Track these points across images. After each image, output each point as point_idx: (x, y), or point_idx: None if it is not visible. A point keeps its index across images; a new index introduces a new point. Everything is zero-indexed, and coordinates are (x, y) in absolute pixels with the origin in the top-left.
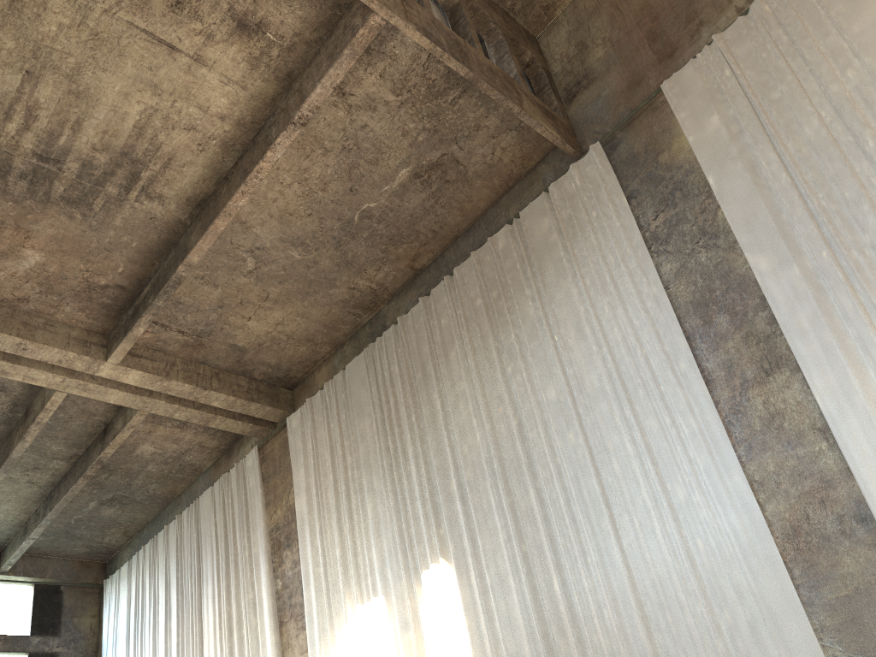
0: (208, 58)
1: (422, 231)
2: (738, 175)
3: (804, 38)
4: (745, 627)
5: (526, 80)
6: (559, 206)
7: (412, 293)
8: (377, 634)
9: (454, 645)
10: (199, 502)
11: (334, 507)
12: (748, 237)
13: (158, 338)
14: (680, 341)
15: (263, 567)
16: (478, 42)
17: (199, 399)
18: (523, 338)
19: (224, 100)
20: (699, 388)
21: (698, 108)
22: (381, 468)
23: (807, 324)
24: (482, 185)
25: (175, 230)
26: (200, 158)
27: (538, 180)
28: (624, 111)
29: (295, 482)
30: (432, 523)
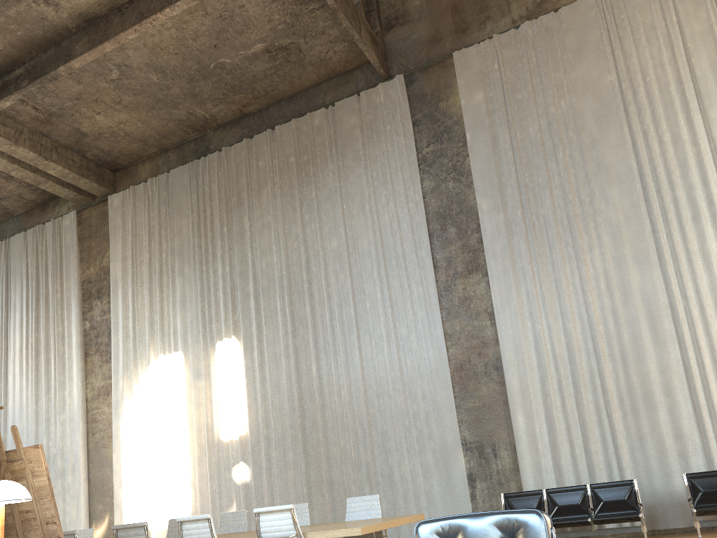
0: None
1: (257, 89)
2: (485, 141)
3: (545, 66)
4: (422, 414)
5: None
6: (365, 110)
7: (236, 131)
8: (174, 377)
9: (234, 394)
10: (10, 242)
11: (148, 279)
12: (480, 184)
13: (13, 108)
14: (425, 237)
15: (74, 310)
16: None
17: (38, 166)
18: (320, 198)
19: None
20: (429, 270)
21: (472, 82)
22: (193, 260)
23: (499, 251)
24: (311, 71)
25: (60, 33)
26: None
27: (352, 82)
28: (424, 57)
29: (112, 250)
30: (229, 309)
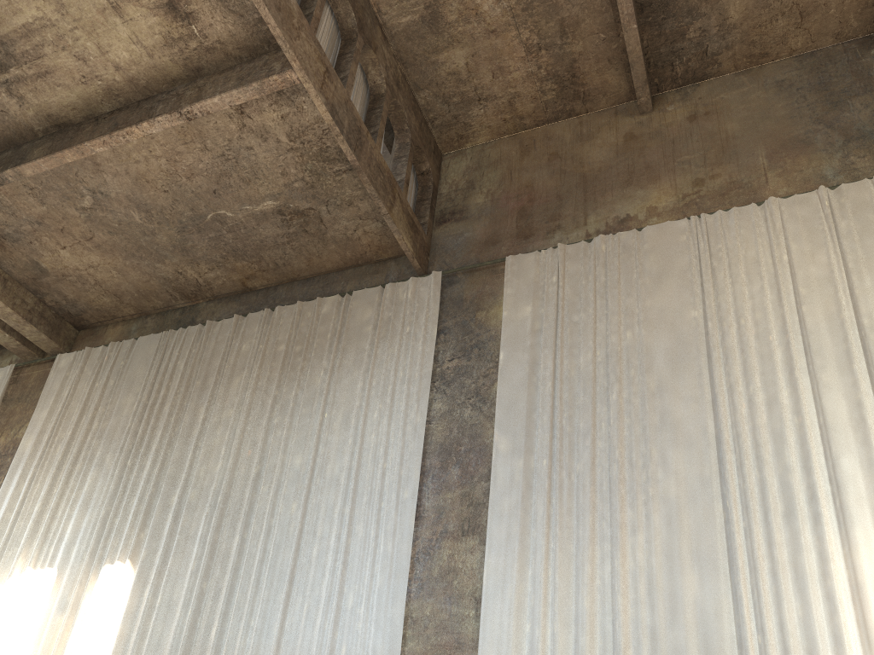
0: (126, 13)
1: (265, 259)
2: (521, 364)
3: (614, 288)
4: None
5: (416, 184)
6: (385, 305)
7: (233, 306)
8: (32, 603)
9: (98, 646)
10: None
11: (57, 463)
12: (503, 417)
13: None
14: (415, 473)
15: None
16: (381, 137)
17: None
18: (300, 400)
19: (126, 55)
20: (409, 519)
21: (522, 292)
22: (120, 449)
23: (507, 510)
24: (335, 250)
25: (23, 134)
26: (79, 88)
27: (383, 273)
28: (473, 259)
29: (33, 419)
30: (138, 523)
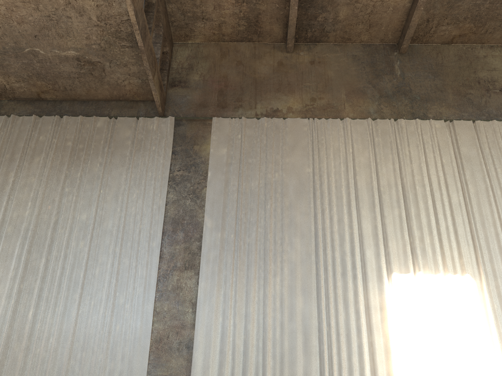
0: None
1: (59, 83)
2: (220, 181)
3: (270, 148)
4: (117, 373)
5: None
6: (139, 130)
7: (29, 107)
8: None
9: None
10: None
11: None
12: (210, 208)
13: None
14: (159, 233)
15: None
16: (153, 32)
17: None
18: (83, 179)
19: None
20: (155, 258)
21: (221, 140)
22: None
23: (211, 259)
24: (107, 88)
25: None
26: None
27: (135, 109)
28: (192, 113)
29: None
30: None
